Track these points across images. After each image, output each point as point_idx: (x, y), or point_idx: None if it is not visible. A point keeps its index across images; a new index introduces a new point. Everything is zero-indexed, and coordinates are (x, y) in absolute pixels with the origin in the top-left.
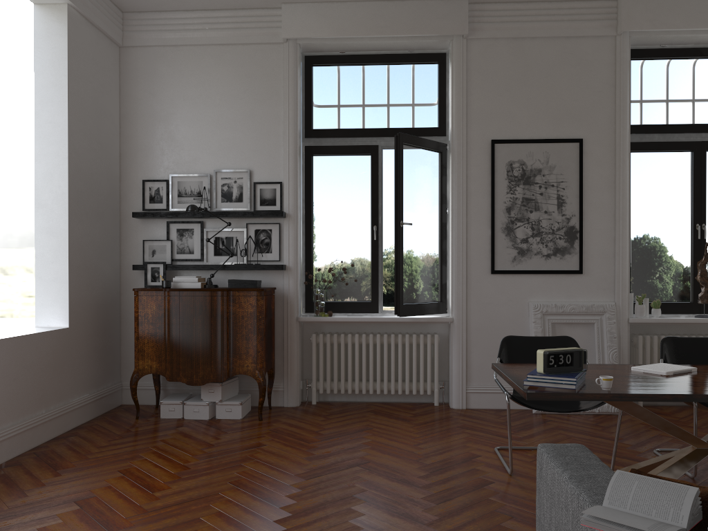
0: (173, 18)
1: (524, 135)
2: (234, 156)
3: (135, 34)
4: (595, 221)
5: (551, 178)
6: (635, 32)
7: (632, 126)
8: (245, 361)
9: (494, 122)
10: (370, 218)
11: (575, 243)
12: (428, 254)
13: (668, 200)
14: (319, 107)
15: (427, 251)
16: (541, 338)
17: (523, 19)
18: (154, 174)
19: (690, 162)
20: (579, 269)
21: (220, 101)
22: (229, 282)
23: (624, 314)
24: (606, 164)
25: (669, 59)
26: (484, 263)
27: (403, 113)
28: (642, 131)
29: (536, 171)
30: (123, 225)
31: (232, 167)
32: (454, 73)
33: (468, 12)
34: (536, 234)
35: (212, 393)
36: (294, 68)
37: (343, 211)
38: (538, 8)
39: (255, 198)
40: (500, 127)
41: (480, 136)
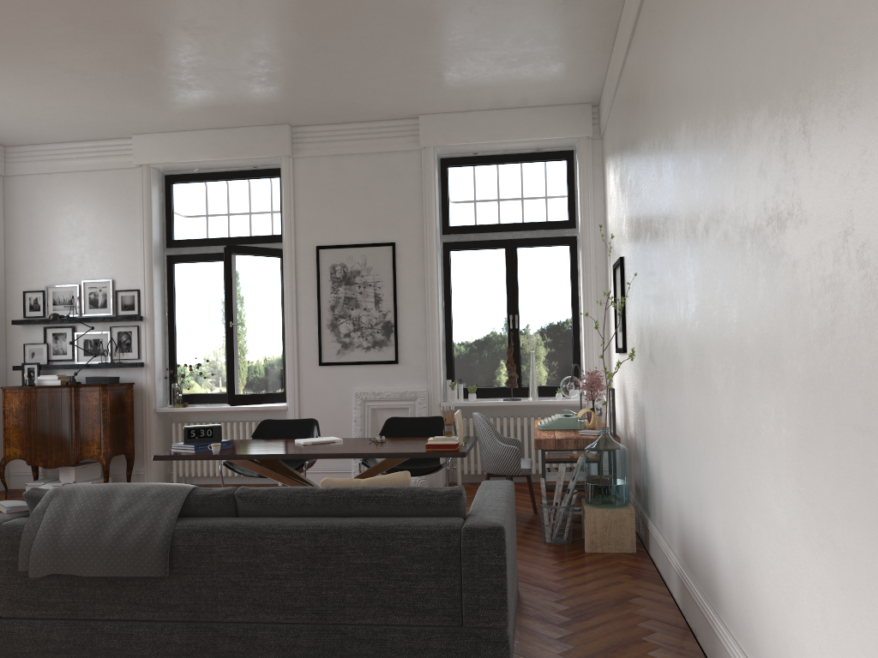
0: (46, 149)
1: (345, 241)
2: (99, 268)
3: (15, 165)
4: (409, 316)
5: (369, 278)
6: (439, 146)
7: (450, 228)
8: (92, 447)
9: (319, 230)
10: (225, 318)
11: (391, 336)
12: (267, 349)
13: (485, 294)
14: (178, 220)
15: (266, 346)
16: (291, 420)
17: (339, 138)
18: (33, 286)
19: (504, 258)
20: (395, 359)
21: (87, 220)
22: (87, 379)
23: (436, 399)
24: (417, 264)
25: (482, 165)
26: (313, 356)
27: (251, 223)
28: (459, 231)
29: (355, 272)
30: (8, 331)
31: (98, 277)
32: (283, 188)
33: (292, 134)
34: (357, 329)
35: (68, 475)
36: (148, 189)
37: (202, 312)
38: (353, 128)
39: (117, 304)
40: (324, 234)
41: (307, 243)
